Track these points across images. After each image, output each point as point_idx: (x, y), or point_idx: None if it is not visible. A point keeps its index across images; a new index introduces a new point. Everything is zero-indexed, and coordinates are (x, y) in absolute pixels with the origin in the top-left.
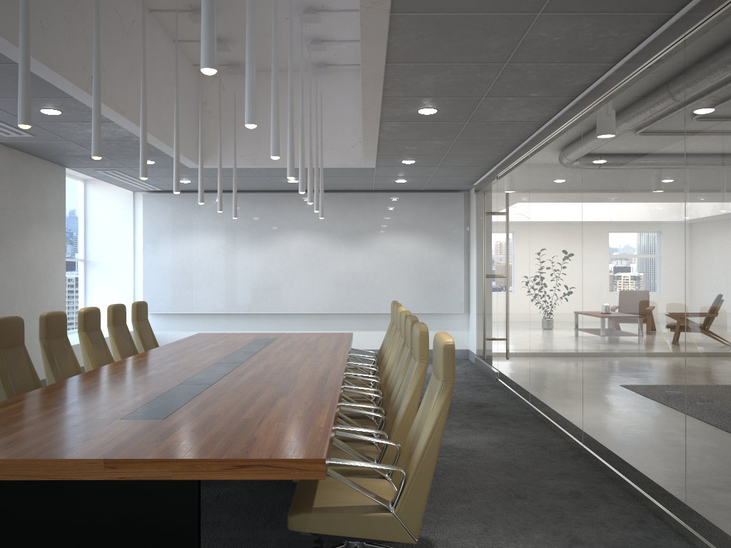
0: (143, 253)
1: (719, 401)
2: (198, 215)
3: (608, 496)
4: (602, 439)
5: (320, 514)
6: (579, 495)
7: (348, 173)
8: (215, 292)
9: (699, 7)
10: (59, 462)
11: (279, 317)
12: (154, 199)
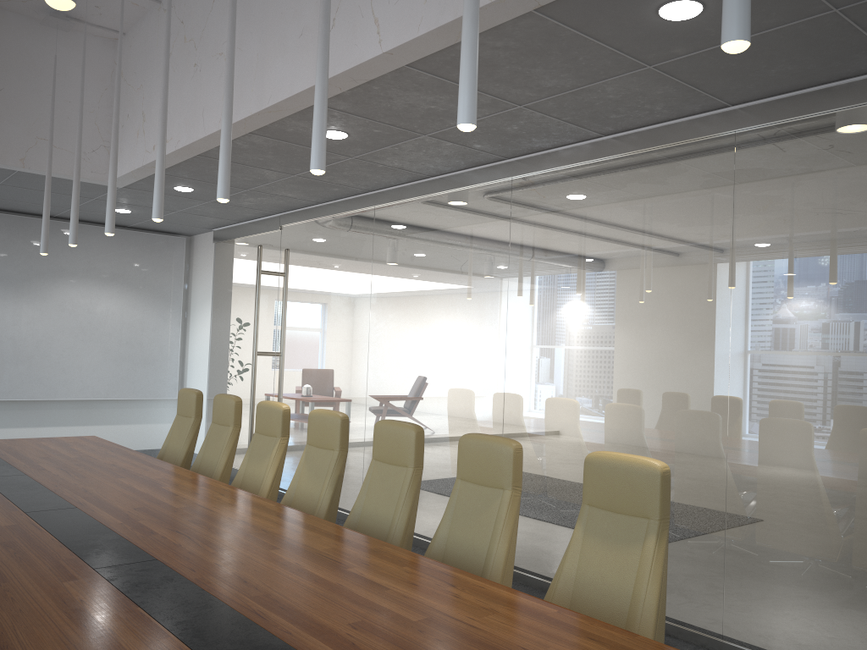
0: None
1: (791, 507)
2: None
3: None
4: (547, 556)
5: None
6: None
7: (61, 187)
8: None
9: (770, 108)
10: None
11: None
12: None
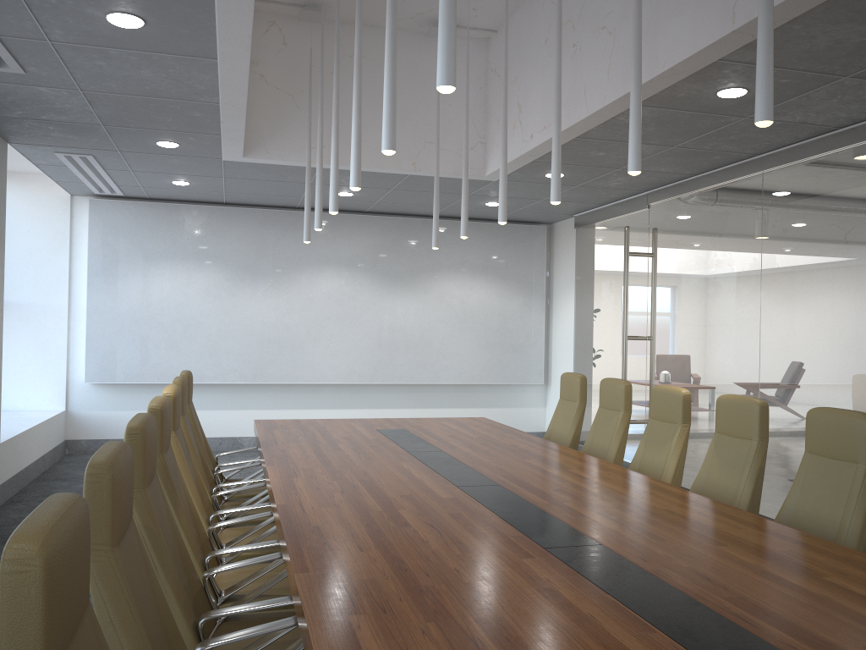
0: (88, 291)
1: None
2: (178, 236)
3: None
4: None
5: None
6: None
7: (442, 186)
8: (202, 352)
9: None
10: None
11: (294, 389)
12: (108, 208)
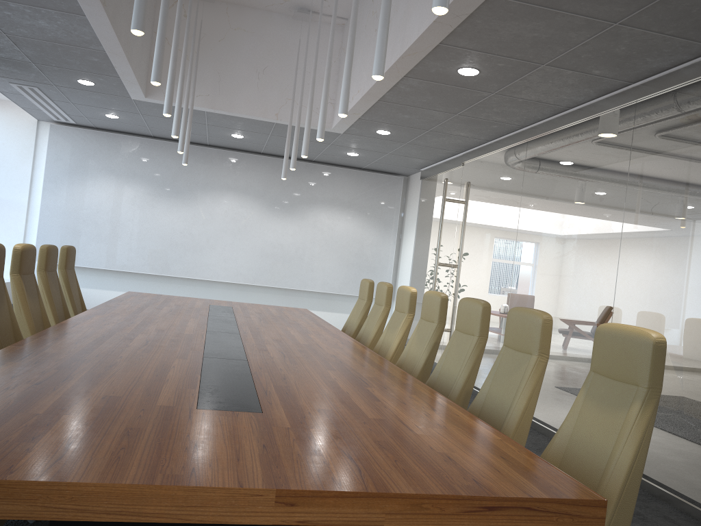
0: (43, 193)
1: None
2: (114, 158)
3: (672, 518)
4: None
5: None
6: (643, 517)
7: None
8: (124, 247)
9: None
10: (198, 493)
11: (194, 283)
12: (64, 132)
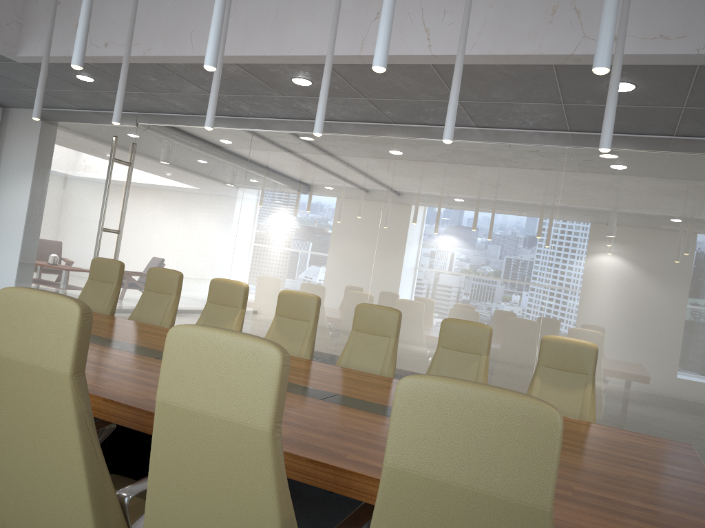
0: None
1: None
2: None
3: None
4: None
5: None
6: None
7: None
8: None
9: (592, 139)
10: None
11: None
12: None
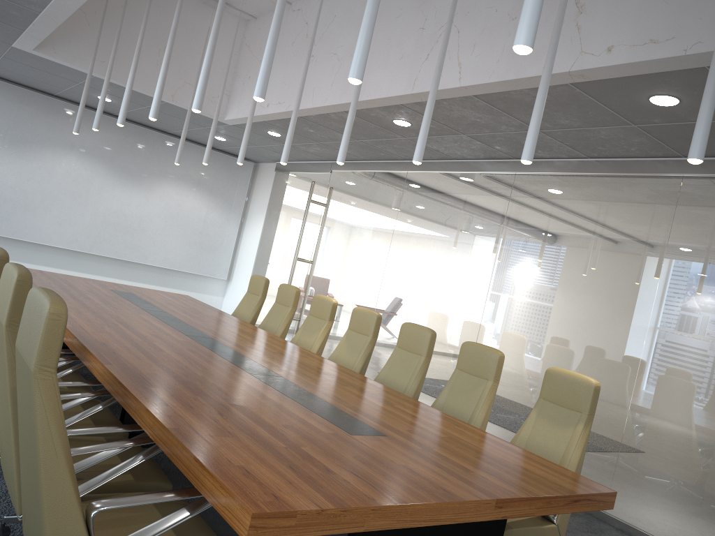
0: None
1: (670, 433)
2: None
3: None
4: None
5: (519, 529)
6: None
7: None
8: None
9: (710, 164)
10: (464, 504)
11: (19, 244)
12: None
